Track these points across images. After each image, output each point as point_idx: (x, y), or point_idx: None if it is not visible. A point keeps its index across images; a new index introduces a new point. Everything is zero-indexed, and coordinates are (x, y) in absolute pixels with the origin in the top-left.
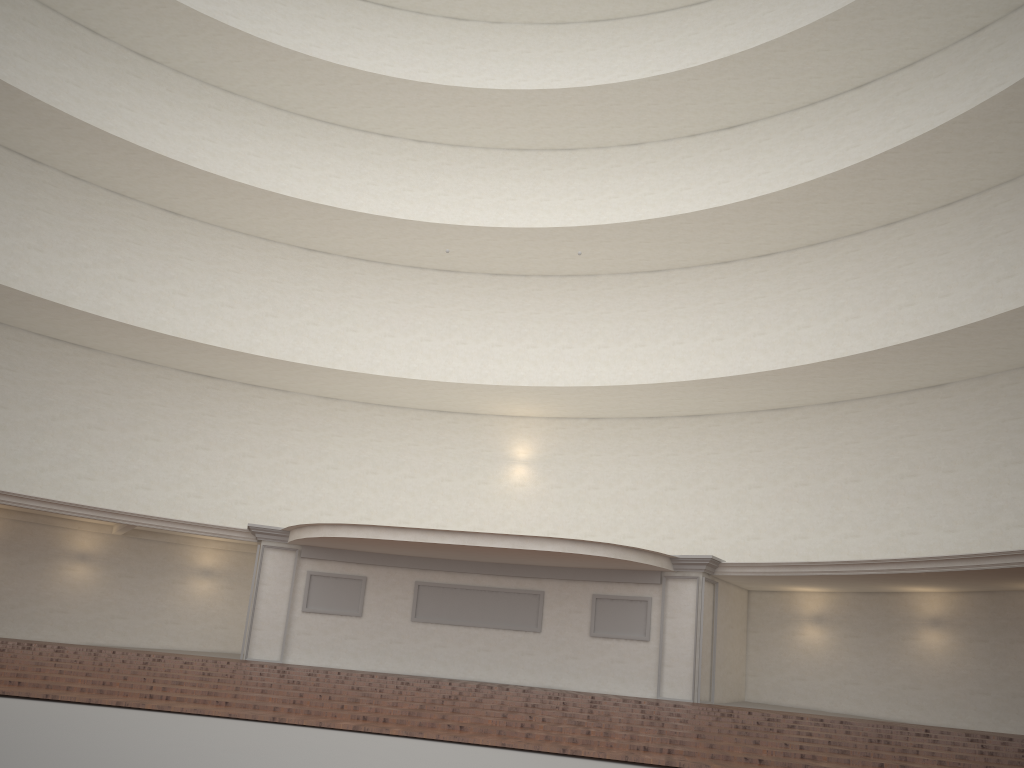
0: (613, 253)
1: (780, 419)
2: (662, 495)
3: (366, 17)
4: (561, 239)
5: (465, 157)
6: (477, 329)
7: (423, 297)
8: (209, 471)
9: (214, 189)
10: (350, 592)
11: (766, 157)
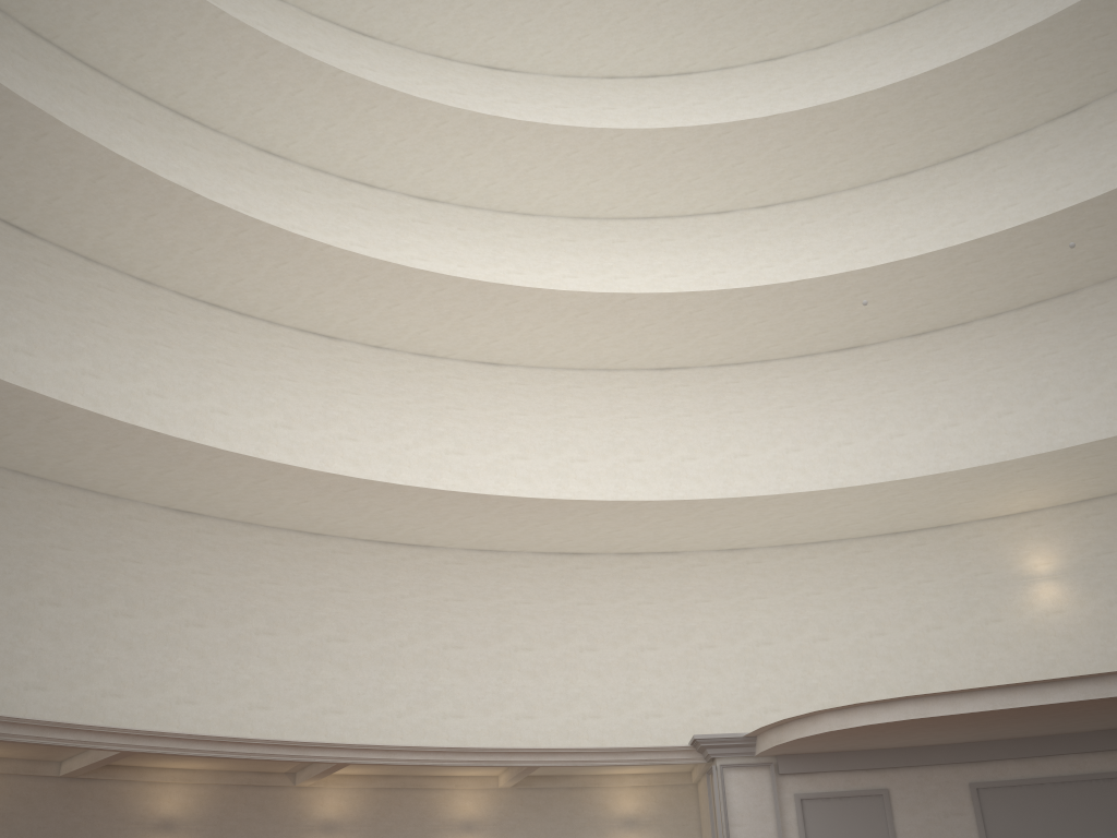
0: (1105, 245)
1: None
2: None
3: (661, 93)
4: (1023, 244)
5: (829, 207)
6: (914, 411)
7: (825, 390)
8: (602, 679)
9: (540, 312)
10: (868, 817)
11: None
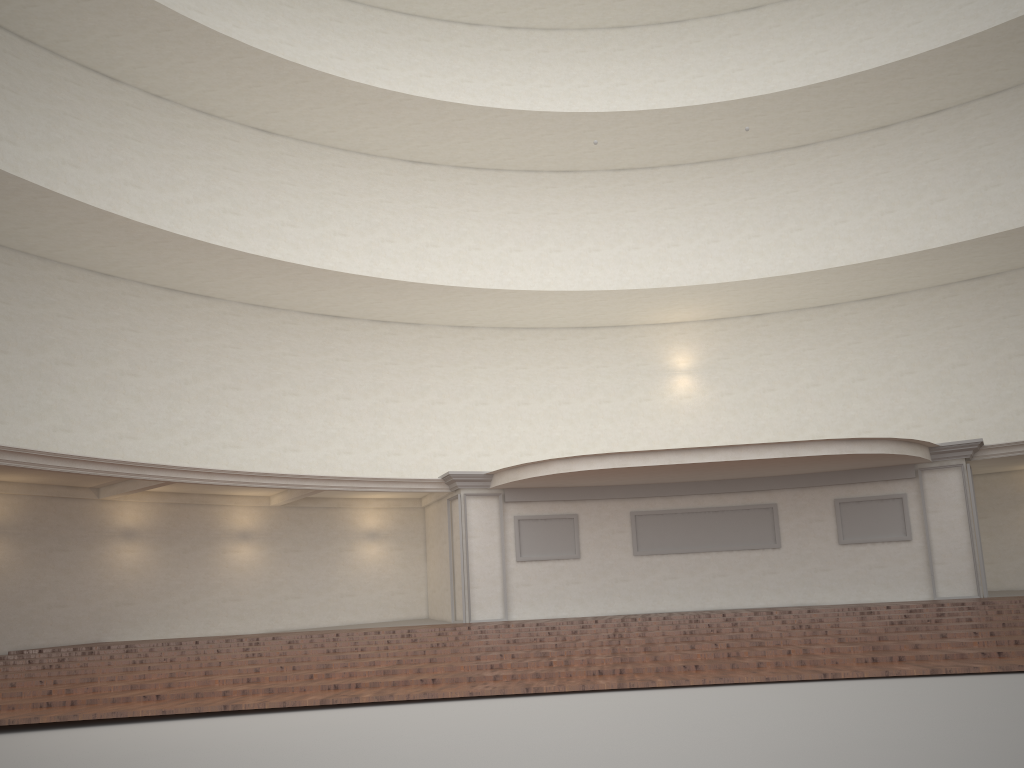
0: (762, 129)
1: (978, 289)
2: (849, 388)
3: None
4: (711, 118)
5: (562, 41)
6: (609, 233)
7: (544, 204)
8: (355, 423)
9: (325, 95)
10: (563, 533)
11: (914, 5)
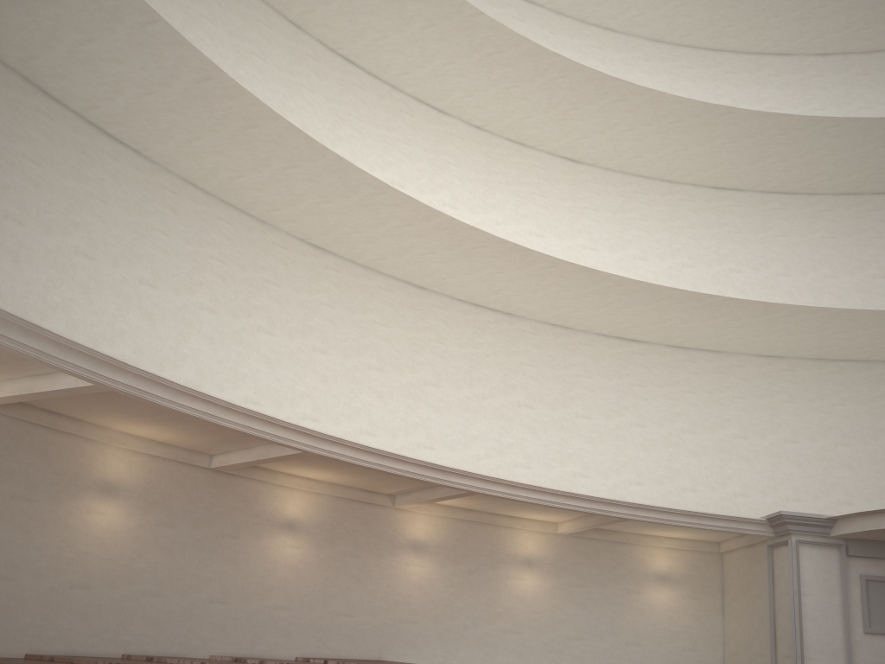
0: None
1: None
2: None
3: None
4: None
5: (884, 62)
6: None
7: (865, 227)
8: (647, 452)
9: (640, 114)
10: None
11: None
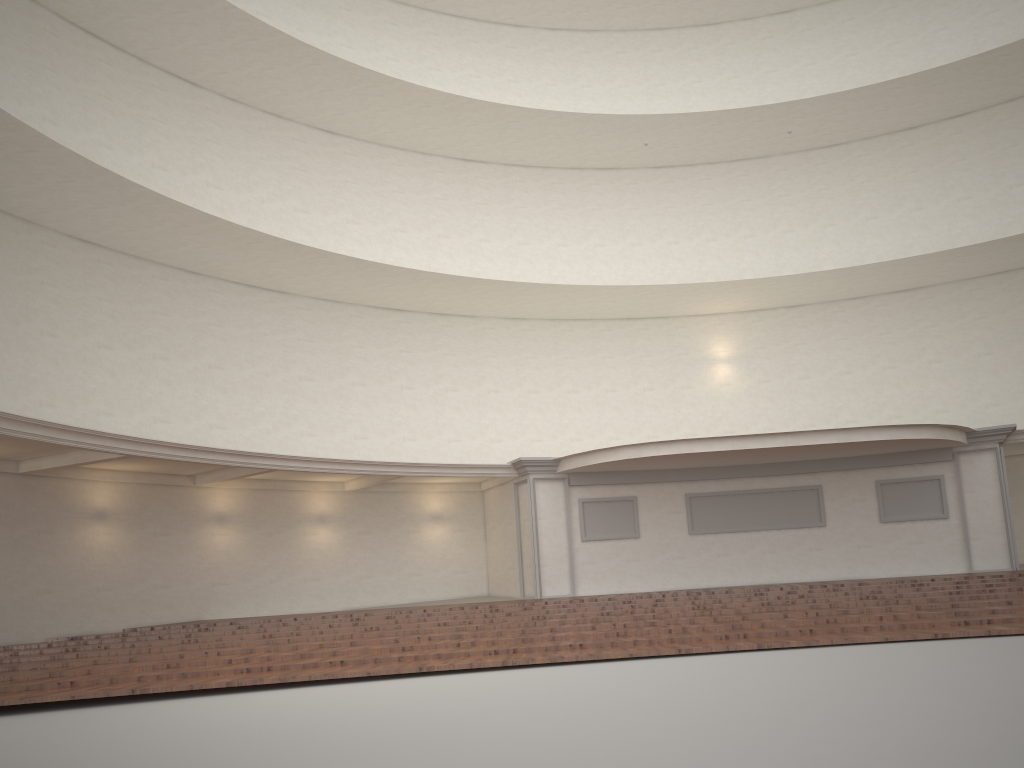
0: (799, 130)
1: (1003, 283)
2: (881, 375)
3: None
4: (752, 120)
5: (603, 43)
6: (650, 228)
7: (588, 200)
8: (417, 411)
9: (392, 99)
10: (623, 514)
11: (941, 12)
